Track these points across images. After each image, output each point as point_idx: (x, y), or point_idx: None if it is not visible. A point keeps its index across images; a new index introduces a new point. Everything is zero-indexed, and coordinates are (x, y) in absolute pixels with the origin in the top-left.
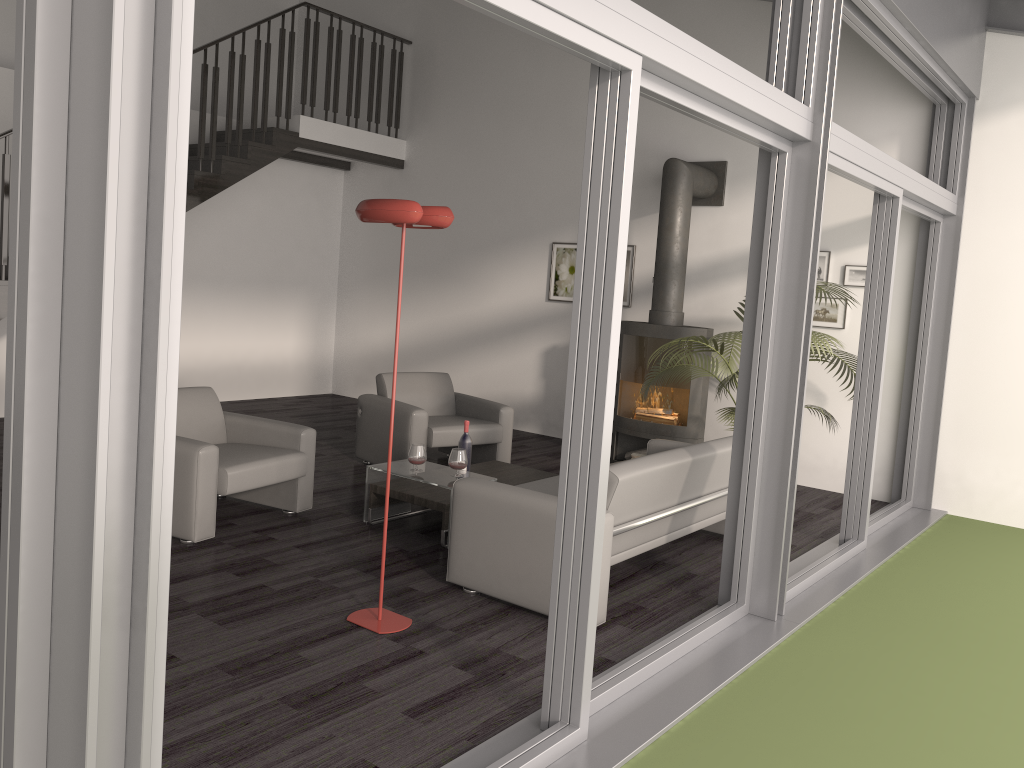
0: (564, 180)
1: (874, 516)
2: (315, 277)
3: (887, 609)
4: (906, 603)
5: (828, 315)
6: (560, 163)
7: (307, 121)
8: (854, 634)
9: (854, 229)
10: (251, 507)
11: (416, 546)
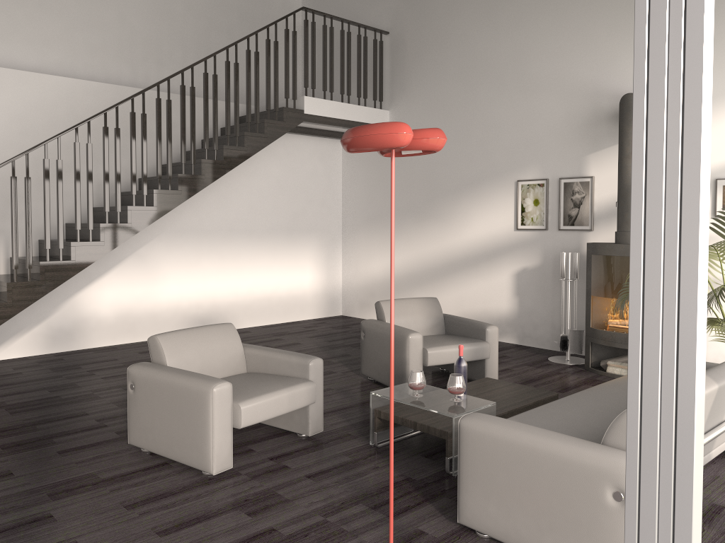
0: (524, 127)
1: None
2: (324, 224)
3: None
4: None
5: None
6: (519, 113)
7: (310, 100)
8: None
9: None
10: (270, 430)
11: (421, 473)
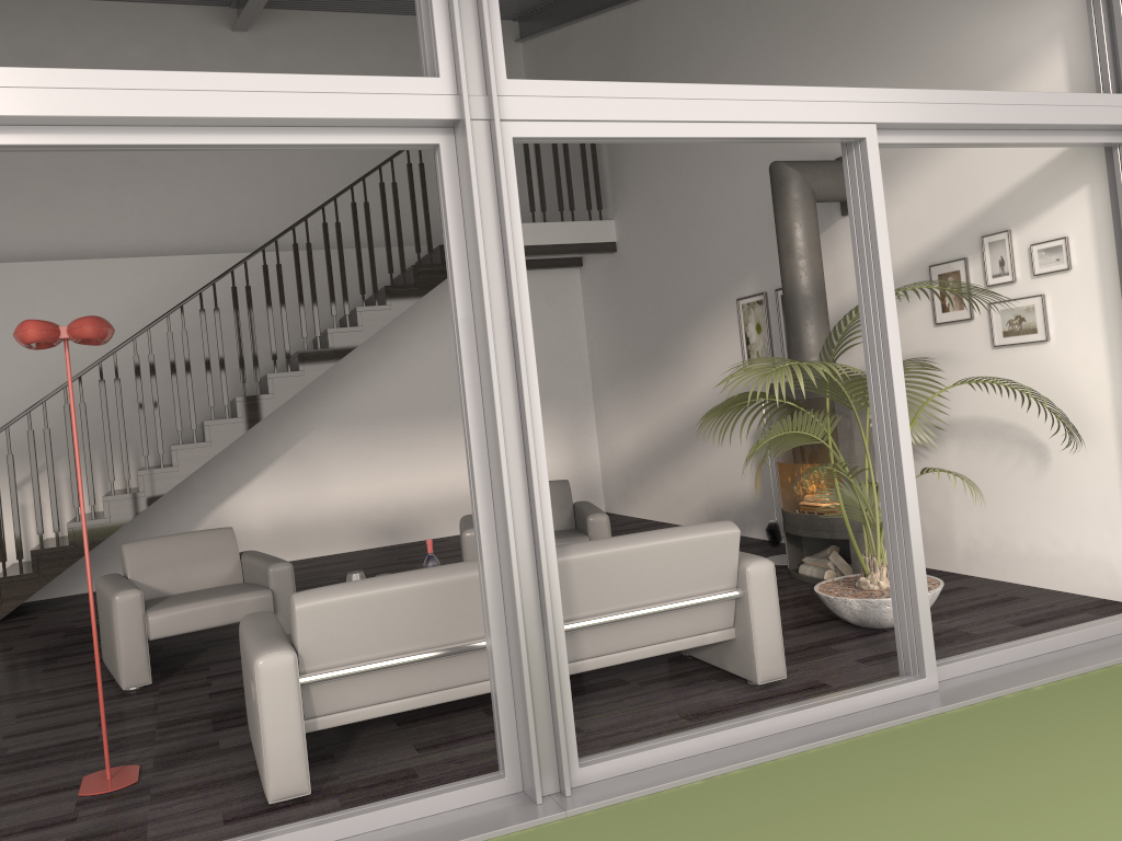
0: (735, 221)
1: (1038, 635)
2: (562, 387)
3: (775, 794)
4: (832, 786)
5: (1025, 324)
6: (729, 201)
7: None
8: (632, 833)
9: (1033, 188)
10: None
11: None
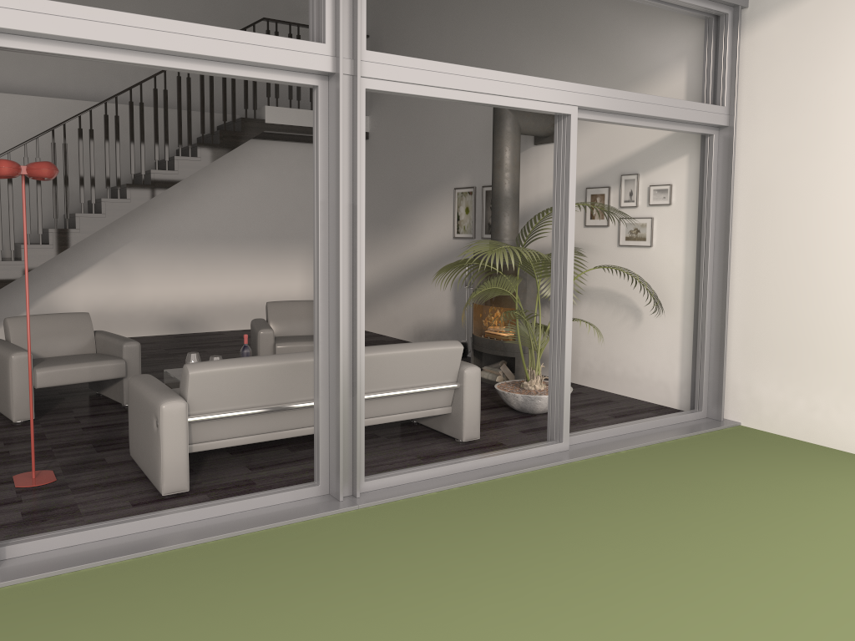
0: (460, 134)
1: (625, 423)
2: None
3: (480, 501)
4: (512, 497)
5: (639, 234)
6: (457, 120)
7: (272, 110)
8: (400, 517)
9: (656, 150)
10: (107, 401)
11: None
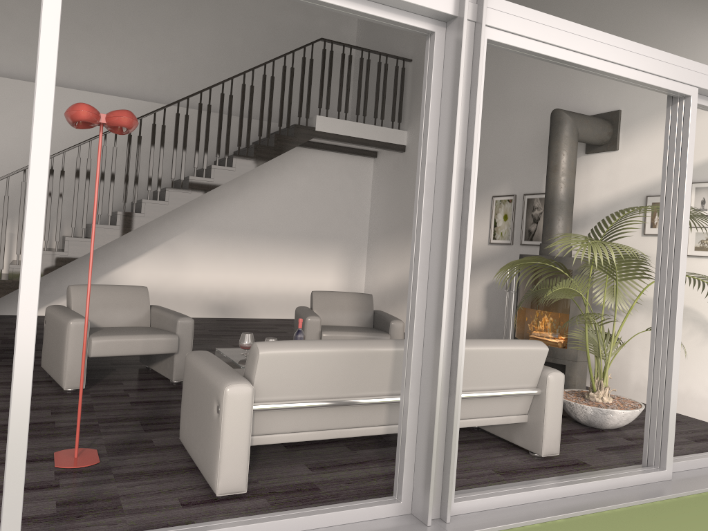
0: (501, 145)
1: None
2: (349, 234)
3: None
4: None
5: None
6: (499, 132)
7: (322, 119)
8: None
9: None
10: (156, 376)
11: None
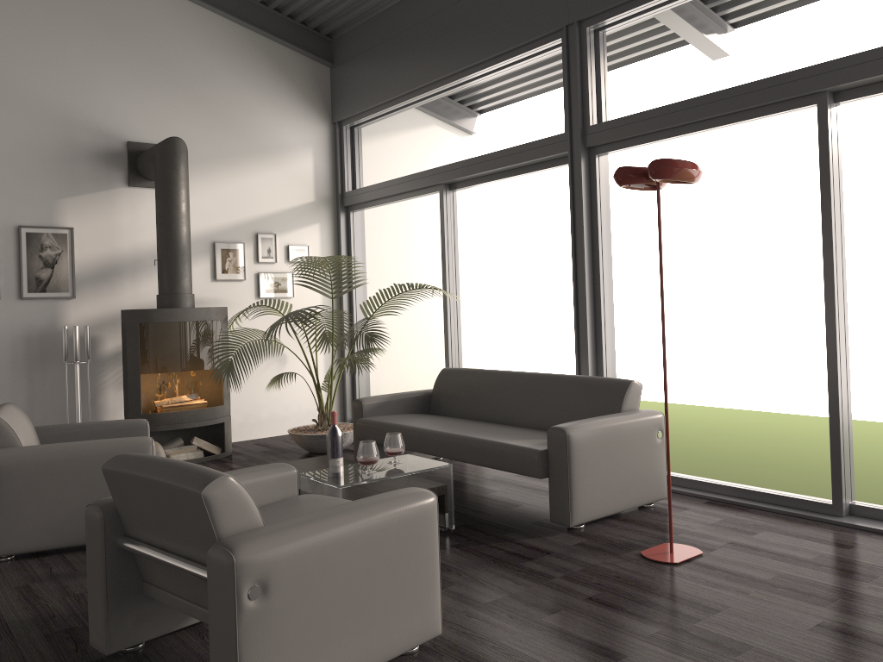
0: None
1: None
2: None
3: None
4: None
5: (281, 287)
6: None
7: None
8: None
9: (290, 215)
10: None
11: (441, 541)
